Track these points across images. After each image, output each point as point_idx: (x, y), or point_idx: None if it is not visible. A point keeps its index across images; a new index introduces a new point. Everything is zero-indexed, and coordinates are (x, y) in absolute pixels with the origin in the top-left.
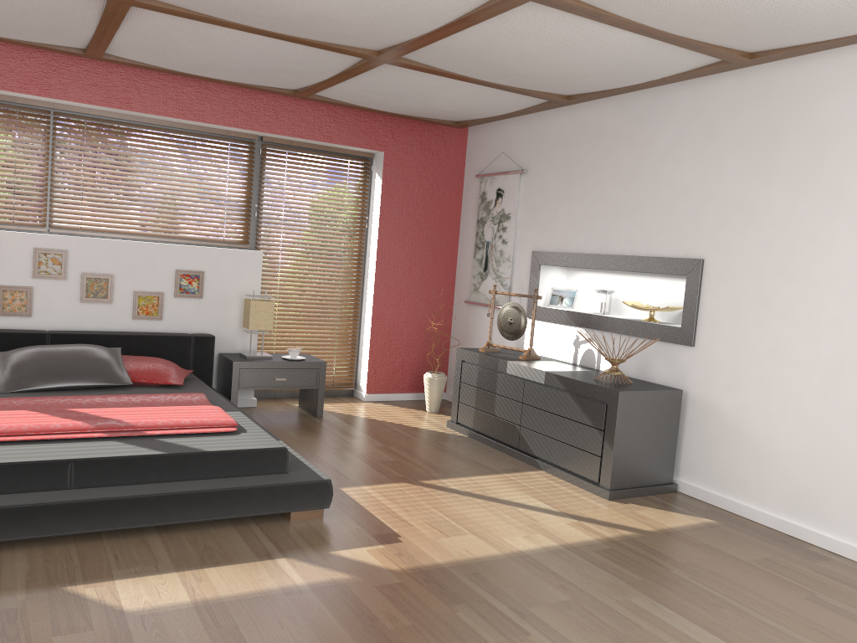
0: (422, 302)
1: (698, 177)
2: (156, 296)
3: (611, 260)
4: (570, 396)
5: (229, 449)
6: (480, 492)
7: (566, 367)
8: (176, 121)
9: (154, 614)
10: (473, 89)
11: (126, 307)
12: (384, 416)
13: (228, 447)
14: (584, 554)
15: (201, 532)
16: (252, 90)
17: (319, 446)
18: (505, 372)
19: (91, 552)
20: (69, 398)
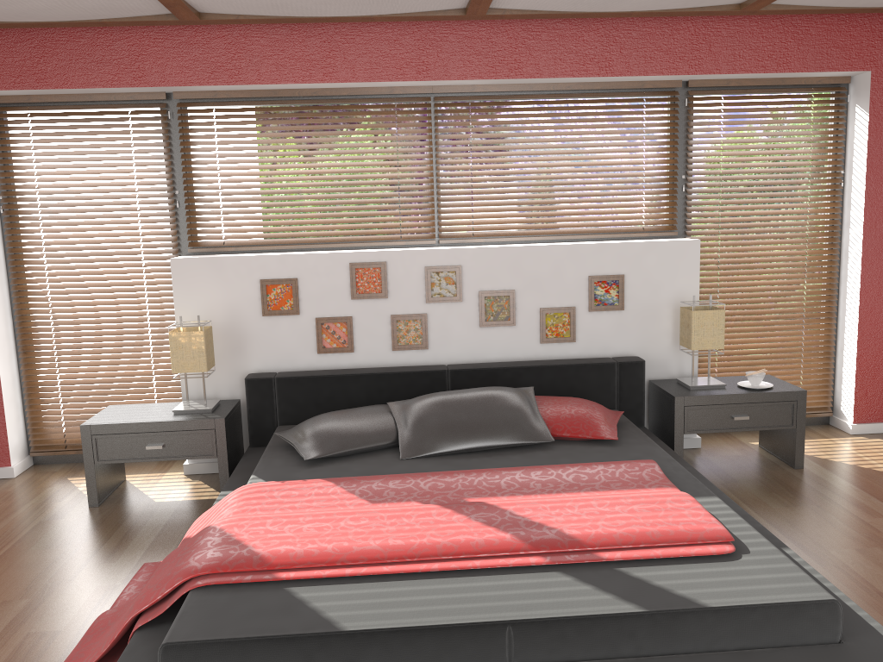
0: None
1: None
2: (566, 313)
3: None
4: None
5: (741, 601)
6: None
7: None
8: (575, 82)
9: None
10: None
11: (532, 329)
12: None
13: (736, 596)
14: None
15: None
16: (673, 19)
17: (825, 533)
18: None
19: None
20: (484, 474)
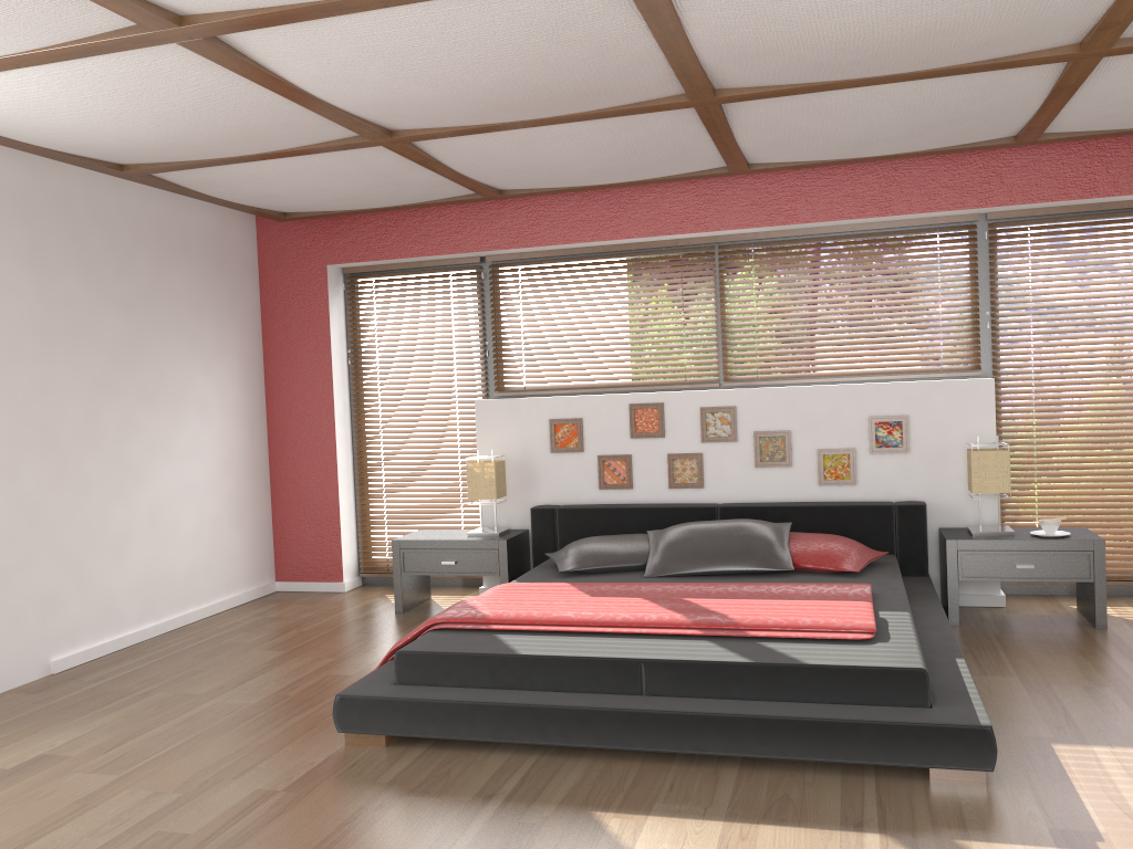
0: None
1: None
2: (845, 454)
3: None
4: None
5: (838, 663)
6: None
7: None
8: (859, 223)
9: None
10: None
11: (809, 471)
12: None
13: (838, 661)
14: None
15: (793, 774)
16: (958, 154)
17: (1064, 674)
18: None
19: (650, 776)
20: (701, 585)
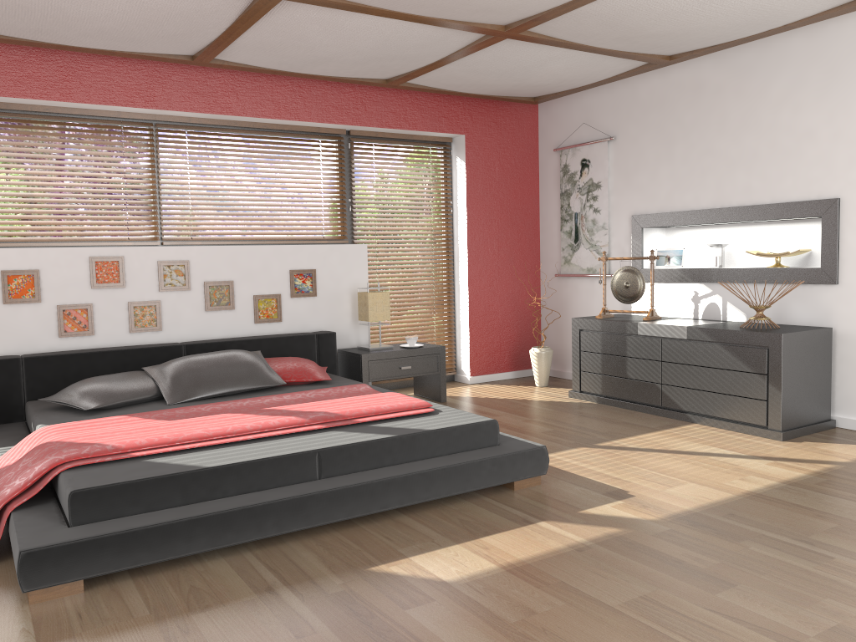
0: (512, 281)
1: (823, 119)
2: (274, 299)
3: (729, 213)
4: (721, 346)
5: (447, 426)
6: (660, 447)
7: (697, 321)
8: (270, 123)
9: (477, 581)
10: (581, 57)
11: (248, 312)
12: (502, 394)
13: (444, 425)
14: (809, 487)
15: (442, 508)
16: (340, 85)
17: None
18: (636, 333)
19: (361, 537)
20: (248, 400)
